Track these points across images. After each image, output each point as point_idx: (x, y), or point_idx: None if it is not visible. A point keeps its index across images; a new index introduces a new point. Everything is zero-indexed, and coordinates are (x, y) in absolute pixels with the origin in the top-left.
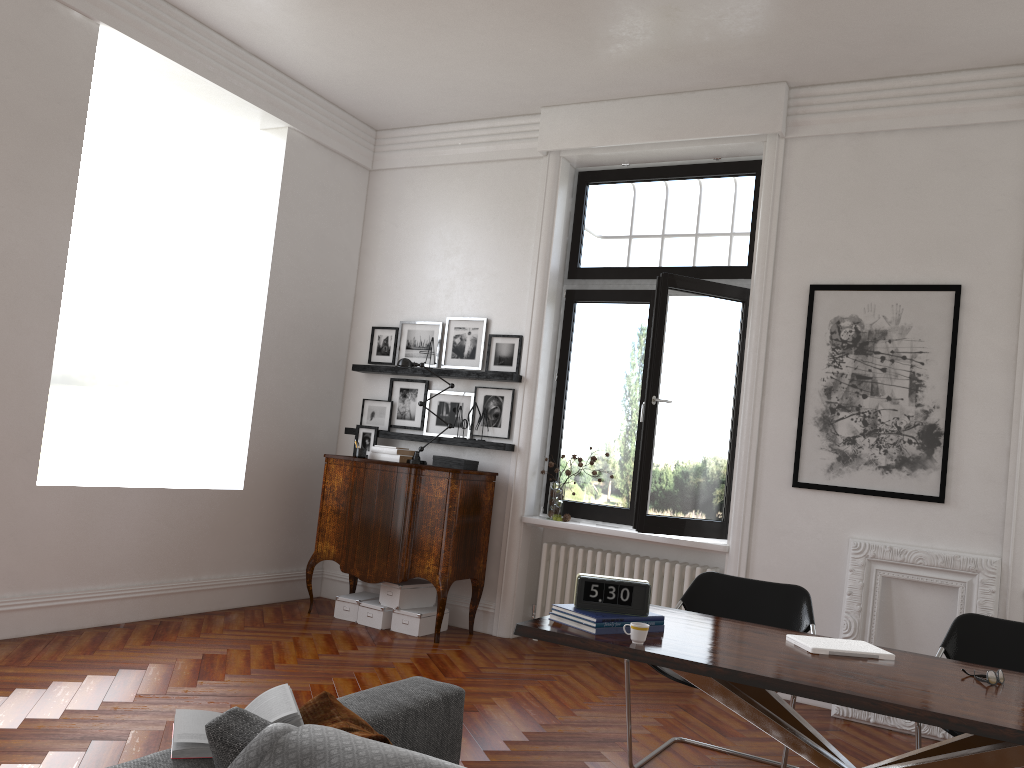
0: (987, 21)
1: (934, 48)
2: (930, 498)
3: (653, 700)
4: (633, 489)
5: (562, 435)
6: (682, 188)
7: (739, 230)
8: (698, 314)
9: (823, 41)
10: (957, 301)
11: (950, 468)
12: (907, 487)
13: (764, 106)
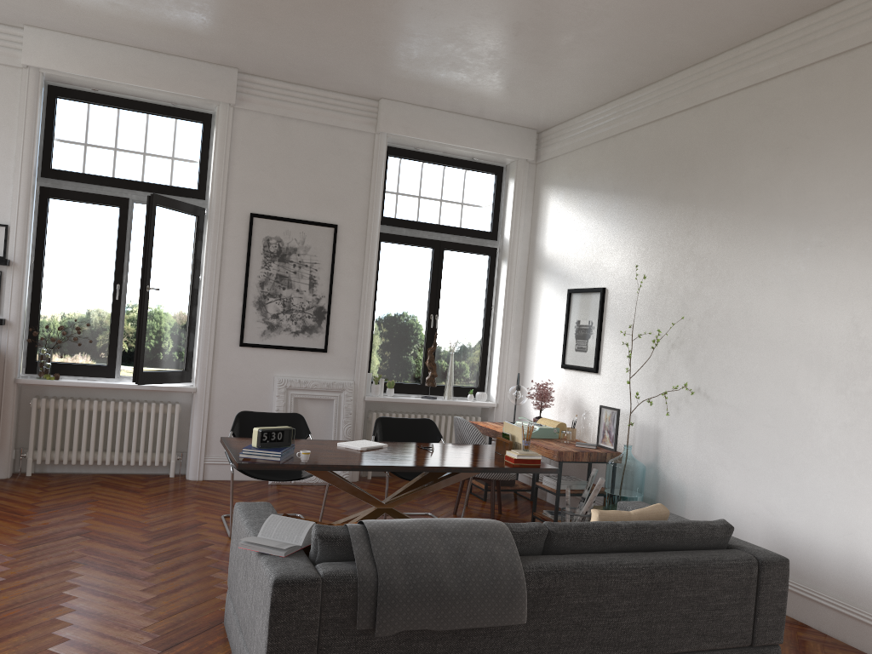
0: (370, 79)
1: (335, 80)
2: (320, 350)
3: (174, 498)
4: (110, 350)
5: (41, 309)
6: (145, 120)
7: (191, 162)
8: (173, 224)
9: (279, 59)
10: (336, 234)
11: (330, 332)
12: (307, 344)
13: (223, 82)
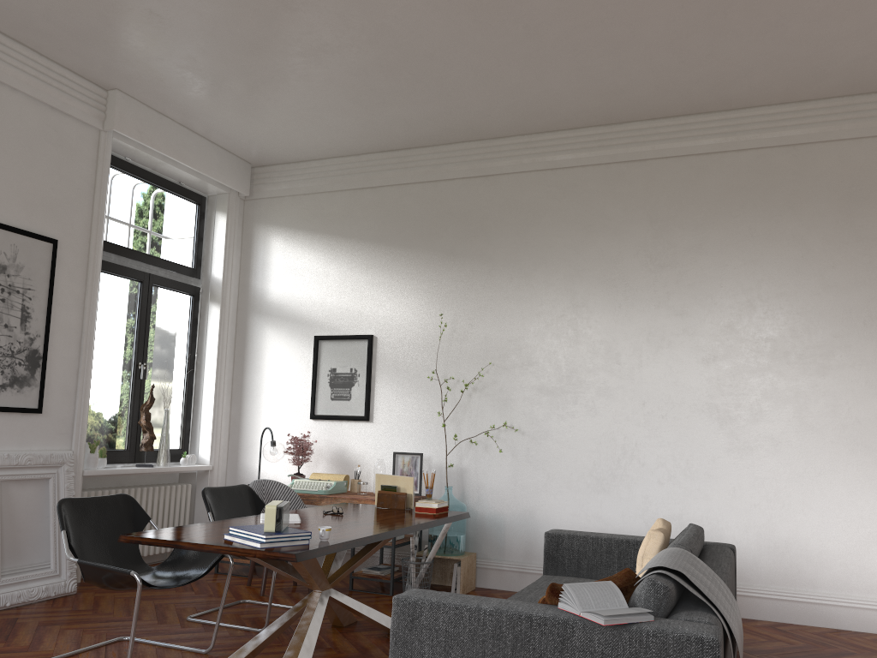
0: (138, 64)
1: (84, 52)
2: (34, 410)
3: None
4: None
5: None
6: None
7: None
8: None
9: (41, 4)
10: (56, 252)
11: (44, 385)
12: (17, 402)
13: None
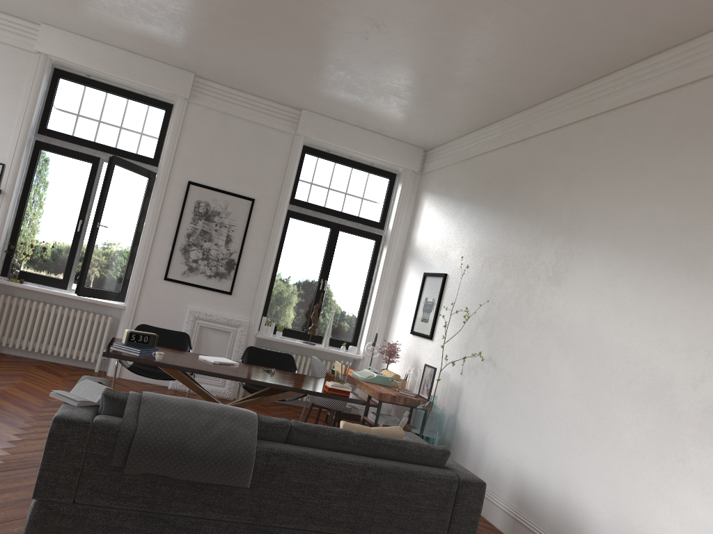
0: (291, 92)
1: (266, 91)
2: (226, 292)
3: None
4: (67, 268)
5: (20, 230)
6: (122, 102)
7: (152, 137)
8: (127, 181)
9: (223, 69)
10: (252, 206)
11: (236, 280)
12: (217, 286)
13: (182, 81)
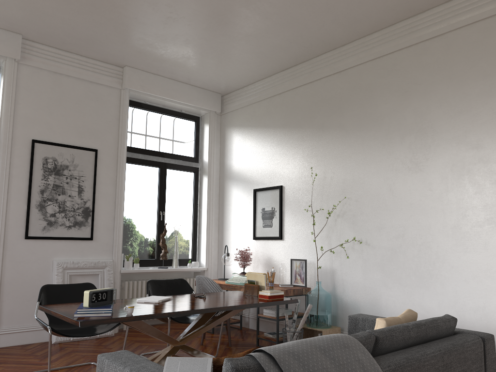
0: (123, 49)
1: (96, 49)
2: (87, 238)
3: None
4: None
5: None
6: None
7: None
8: None
9: (59, 28)
10: (96, 156)
11: (94, 225)
12: (78, 234)
13: (10, 43)
